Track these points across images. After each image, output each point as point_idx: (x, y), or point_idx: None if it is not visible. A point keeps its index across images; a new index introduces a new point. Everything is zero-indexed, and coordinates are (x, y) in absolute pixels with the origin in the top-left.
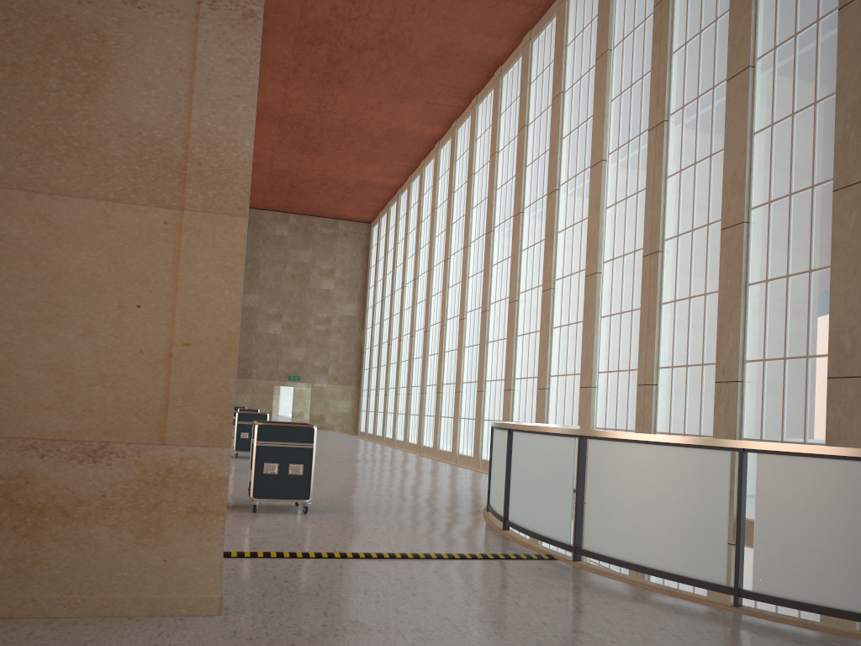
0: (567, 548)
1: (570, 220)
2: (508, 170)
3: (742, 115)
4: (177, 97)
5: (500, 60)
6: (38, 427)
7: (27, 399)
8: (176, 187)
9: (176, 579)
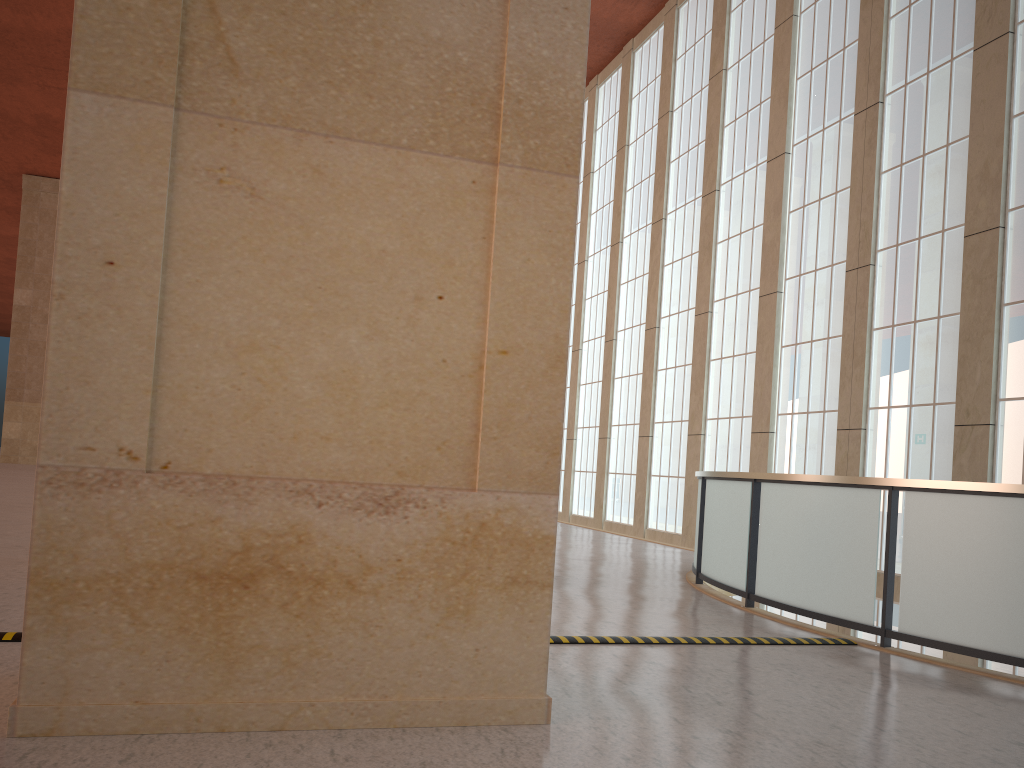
0: (870, 630)
1: (735, 228)
2: (643, 167)
3: (998, 94)
4: (488, 7)
5: (633, 30)
6: (312, 464)
7: (297, 425)
8: (487, 132)
9: (491, 676)
